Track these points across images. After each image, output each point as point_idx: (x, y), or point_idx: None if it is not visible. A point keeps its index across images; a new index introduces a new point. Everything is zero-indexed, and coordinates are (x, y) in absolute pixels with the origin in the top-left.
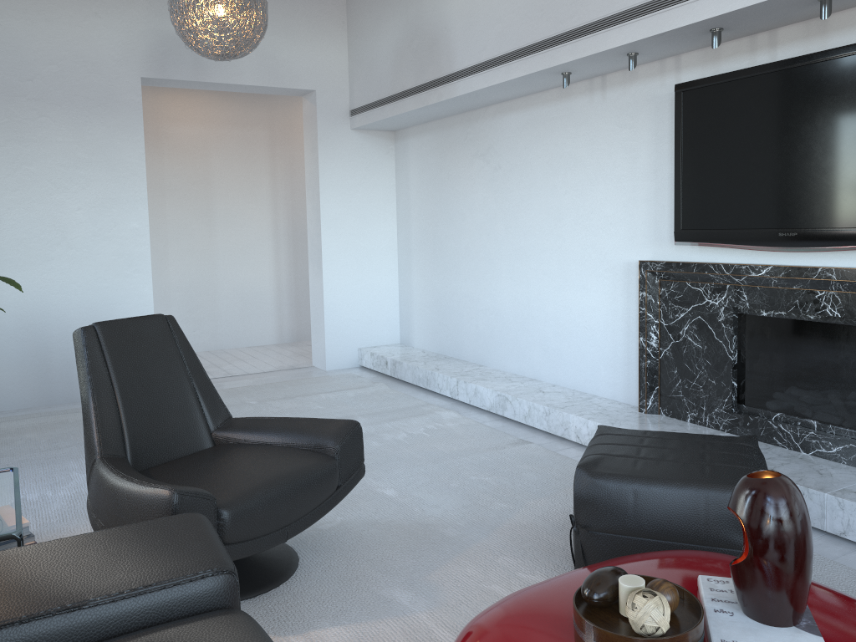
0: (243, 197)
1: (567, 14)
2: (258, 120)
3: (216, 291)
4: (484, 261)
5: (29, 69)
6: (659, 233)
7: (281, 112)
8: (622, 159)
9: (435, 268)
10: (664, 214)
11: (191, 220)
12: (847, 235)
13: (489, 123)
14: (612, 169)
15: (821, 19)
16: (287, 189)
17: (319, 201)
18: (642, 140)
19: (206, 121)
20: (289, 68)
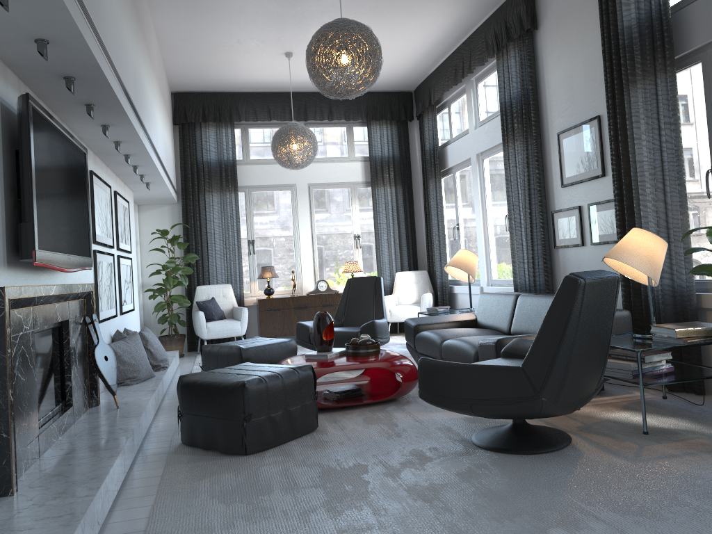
0: None
1: None
2: None
3: None
4: None
5: None
6: None
7: None
8: None
9: None
10: None
11: None
12: (80, 260)
13: None
14: None
15: (93, 118)
16: None
17: None
18: None
19: None
20: None
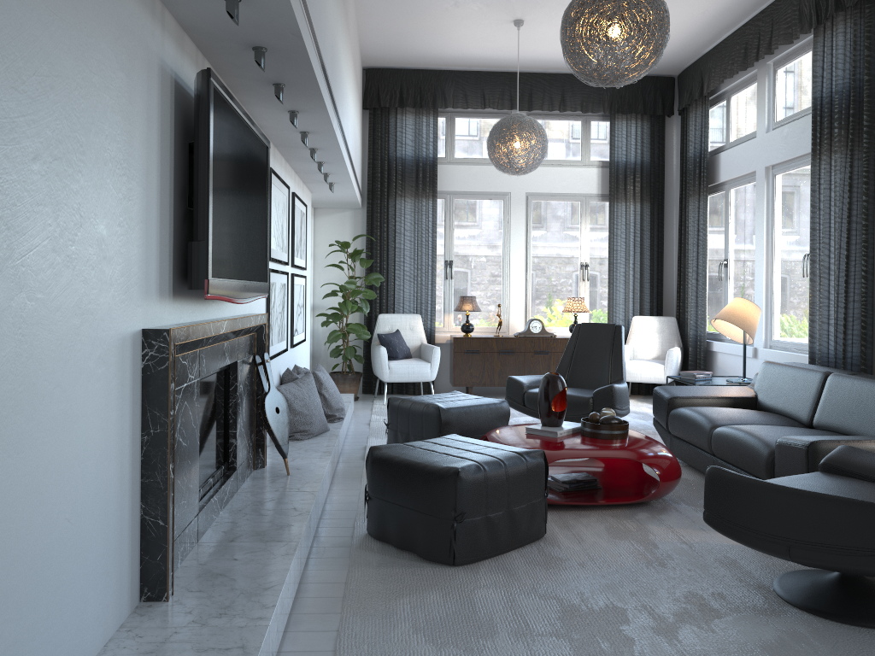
0: None
1: None
2: None
3: None
4: None
5: None
6: (148, 281)
7: None
8: (119, 128)
9: None
10: (153, 249)
11: None
12: (255, 287)
13: None
14: (107, 140)
15: (282, 103)
16: None
17: None
18: (137, 108)
19: None
20: None
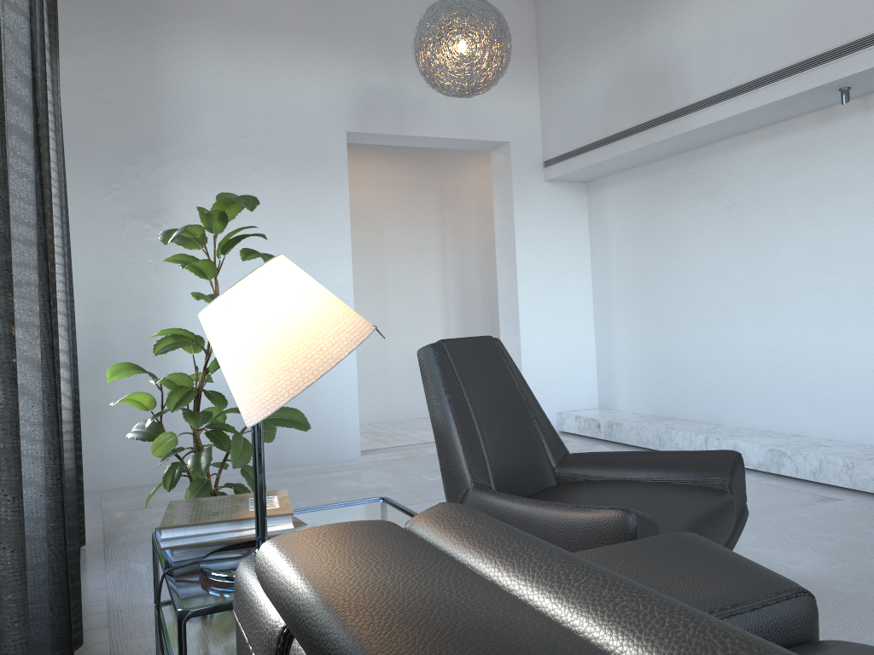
0: (413, 261)
1: (857, 21)
2: (427, 183)
3: (387, 358)
4: (717, 308)
5: (245, 126)
6: None
7: (449, 175)
8: None
9: (646, 322)
10: None
11: (363, 285)
12: None
13: (718, 159)
14: None
15: None
16: (456, 252)
17: (515, 256)
18: None
19: (378, 185)
20: (484, 120)
